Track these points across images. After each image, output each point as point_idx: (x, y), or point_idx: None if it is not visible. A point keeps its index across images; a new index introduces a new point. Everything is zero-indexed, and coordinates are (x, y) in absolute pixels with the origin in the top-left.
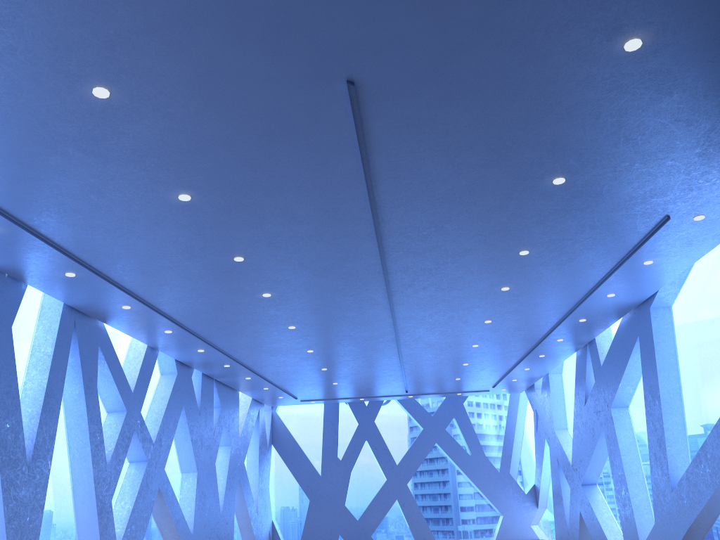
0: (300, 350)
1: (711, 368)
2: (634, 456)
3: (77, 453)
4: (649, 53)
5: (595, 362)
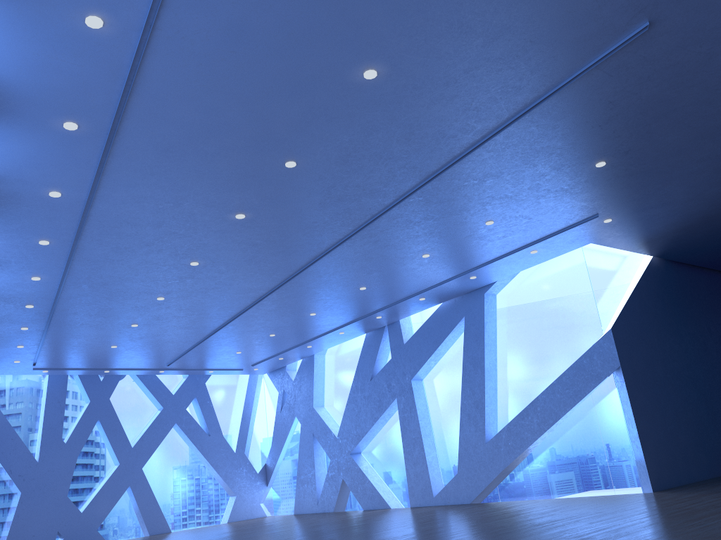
0: (152, 296)
1: (537, 343)
2: (427, 421)
3: None
4: None
5: (396, 341)
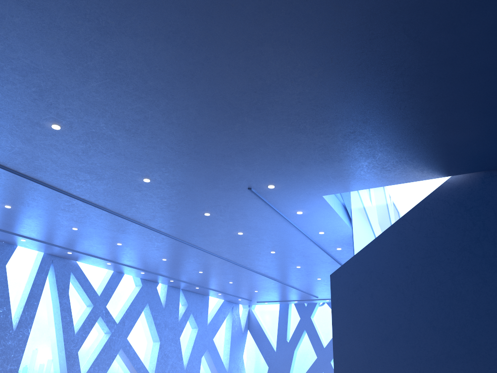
0: (194, 271)
1: None
2: None
3: (57, 326)
4: (69, 127)
5: None
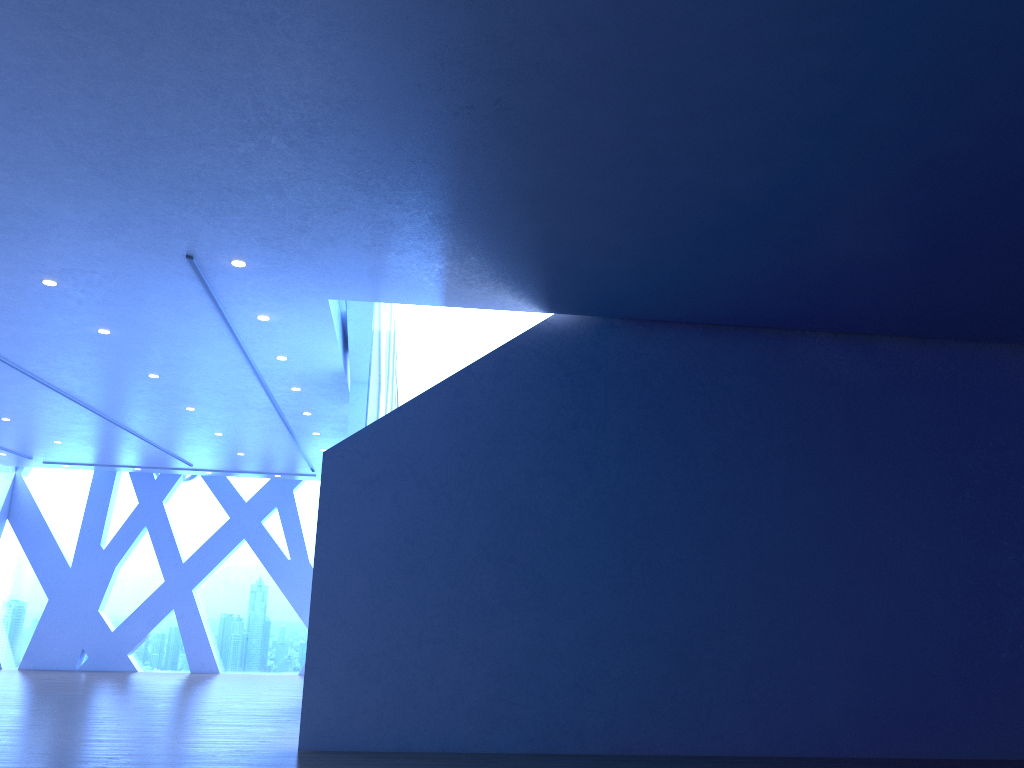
0: None
1: None
2: None
3: None
4: None
5: None
